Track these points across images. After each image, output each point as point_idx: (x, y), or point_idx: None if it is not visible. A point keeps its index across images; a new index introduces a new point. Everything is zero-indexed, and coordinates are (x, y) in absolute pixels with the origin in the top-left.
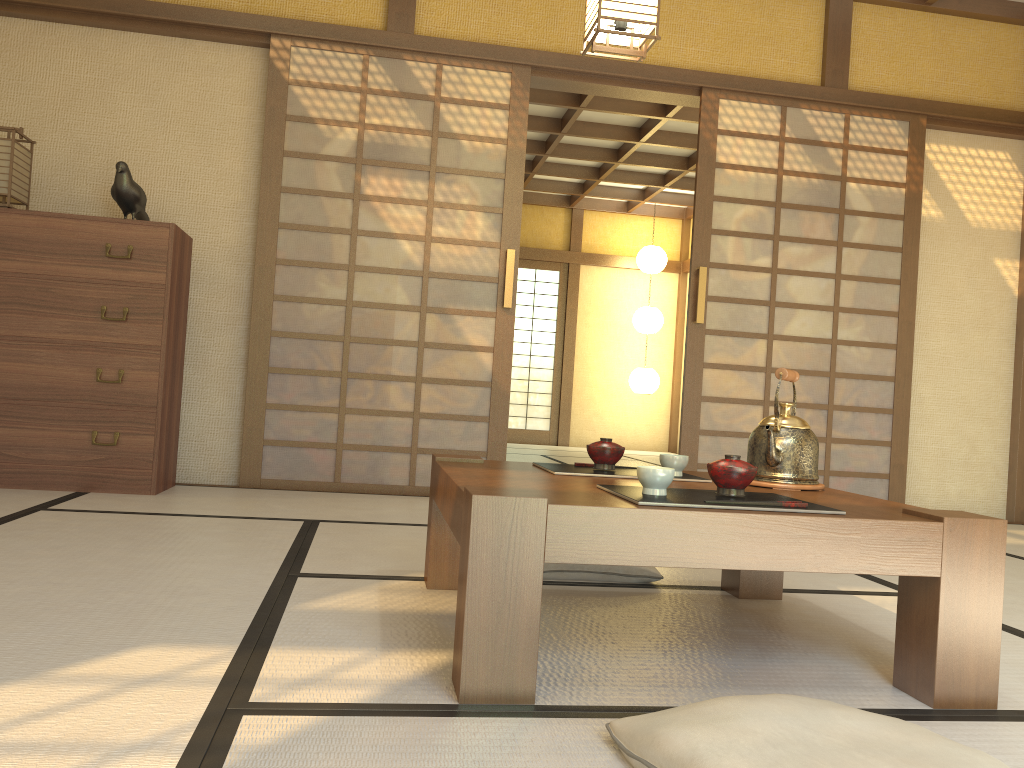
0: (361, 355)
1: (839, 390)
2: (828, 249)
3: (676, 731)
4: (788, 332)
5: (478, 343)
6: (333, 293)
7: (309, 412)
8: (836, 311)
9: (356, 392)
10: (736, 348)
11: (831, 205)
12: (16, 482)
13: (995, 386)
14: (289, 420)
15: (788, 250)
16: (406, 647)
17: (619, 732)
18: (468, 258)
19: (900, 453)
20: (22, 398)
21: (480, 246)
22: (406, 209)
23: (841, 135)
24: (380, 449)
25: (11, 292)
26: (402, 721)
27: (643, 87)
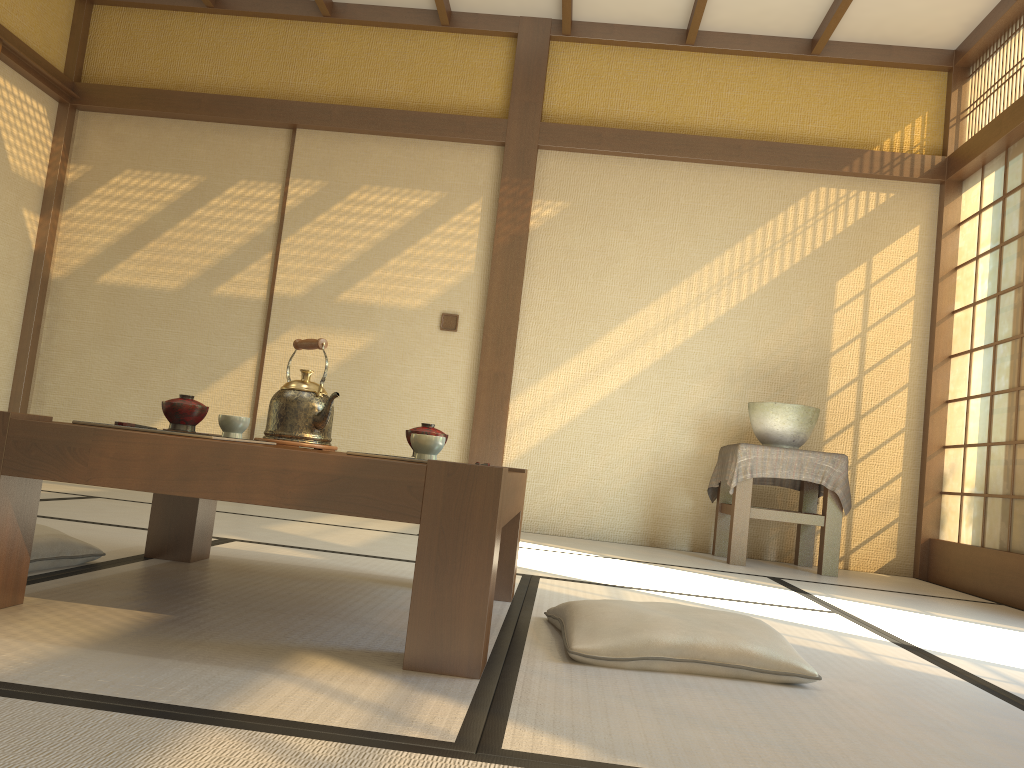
0: None
1: None
2: None
3: (654, 630)
4: None
5: None
6: None
7: None
8: None
9: None
10: None
11: None
12: None
13: (8, 336)
14: None
15: None
16: (272, 664)
17: (595, 650)
18: None
19: None
20: None
21: None
22: None
23: None
24: None
25: None
26: (525, 701)
27: None
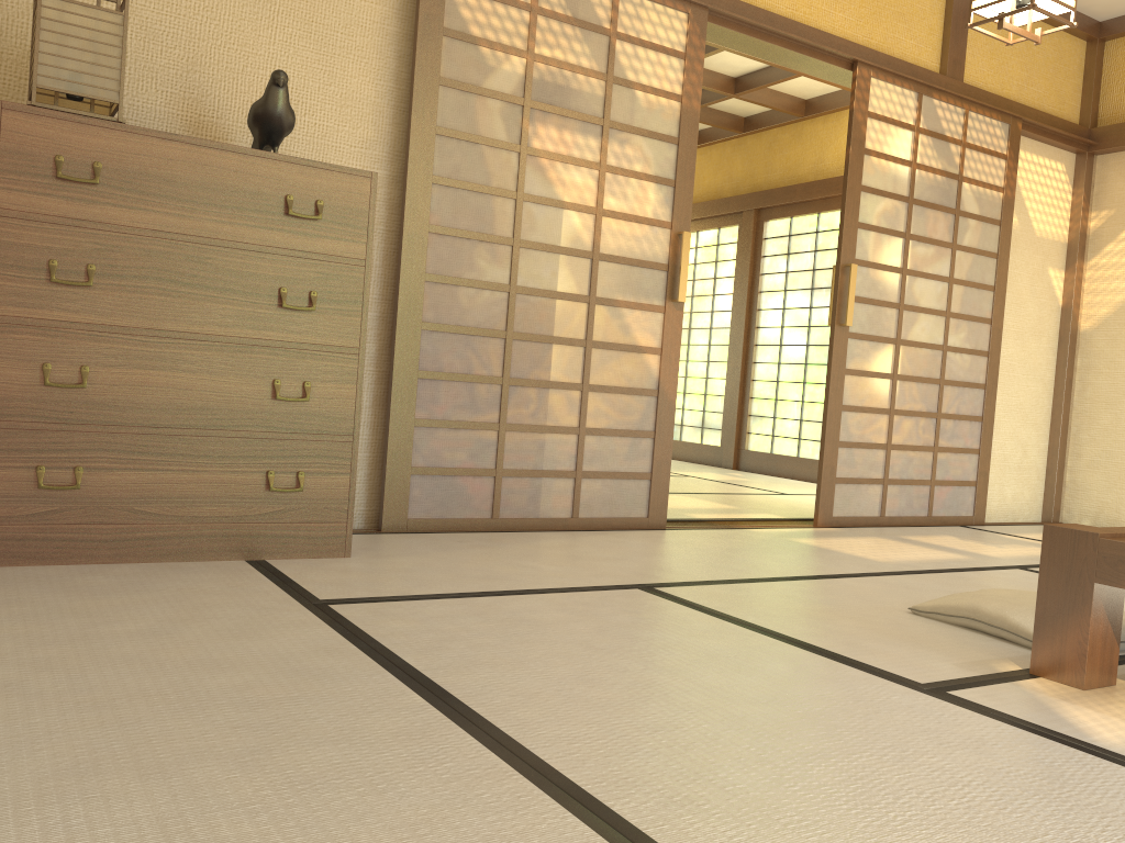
0: (524, 356)
1: (945, 398)
2: (945, 251)
3: None
4: (911, 337)
5: (645, 343)
6: (494, 275)
7: (464, 430)
8: (948, 316)
9: (517, 403)
10: (871, 353)
11: (949, 205)
12: (157, 552)
13: (1042, 392)
14: (441, 441)
15: (915, 250)
16: None
17: None
18: (639, 239)
19: (985, 460)
20: (164, 425)
21: (651, 225)
22: (577, 171)
23: (960, 131)
24: (543, 474)
25: (146, 261)
26: None
27: (804, 52)
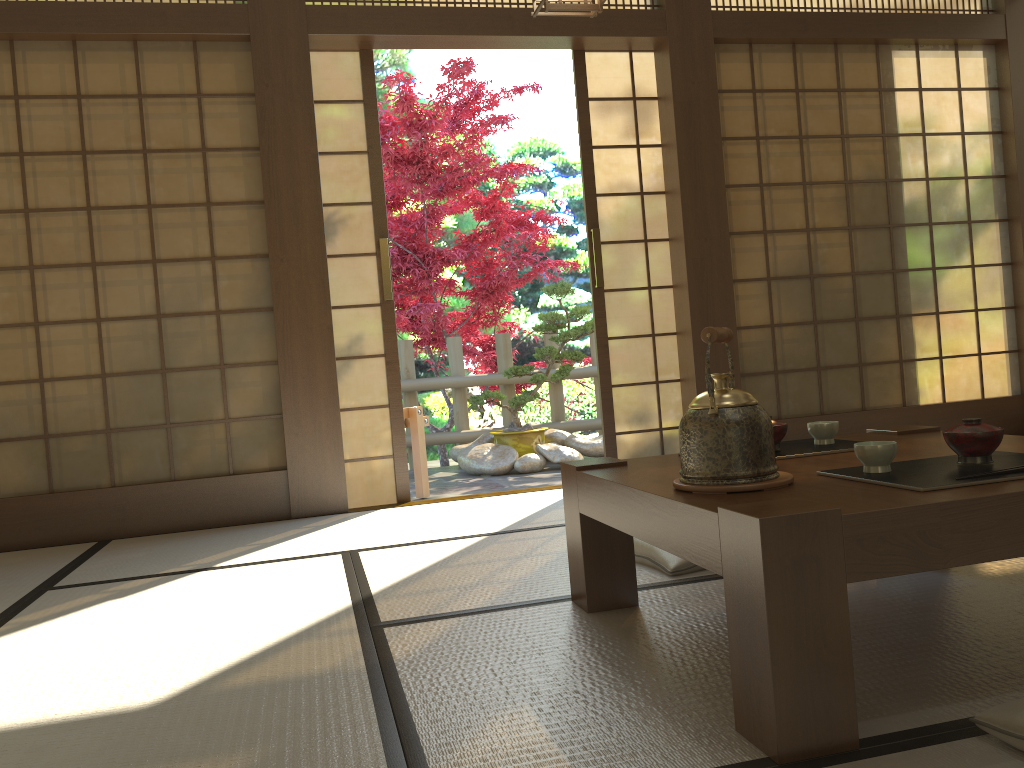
0: None
1: None
2: None
3: None
4: None
5: None
6: None
7: None
8: None
9: None
10: None
11: None
12: None
13: None
14: None
15: None
16: None
17: None
18: None
19: None
20: None
21: None
22: None
23: None
24: None
25: None
26: None
27: None
